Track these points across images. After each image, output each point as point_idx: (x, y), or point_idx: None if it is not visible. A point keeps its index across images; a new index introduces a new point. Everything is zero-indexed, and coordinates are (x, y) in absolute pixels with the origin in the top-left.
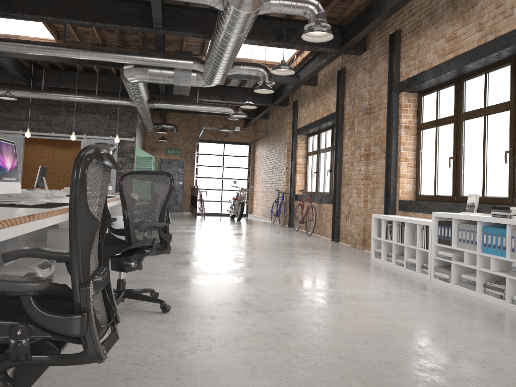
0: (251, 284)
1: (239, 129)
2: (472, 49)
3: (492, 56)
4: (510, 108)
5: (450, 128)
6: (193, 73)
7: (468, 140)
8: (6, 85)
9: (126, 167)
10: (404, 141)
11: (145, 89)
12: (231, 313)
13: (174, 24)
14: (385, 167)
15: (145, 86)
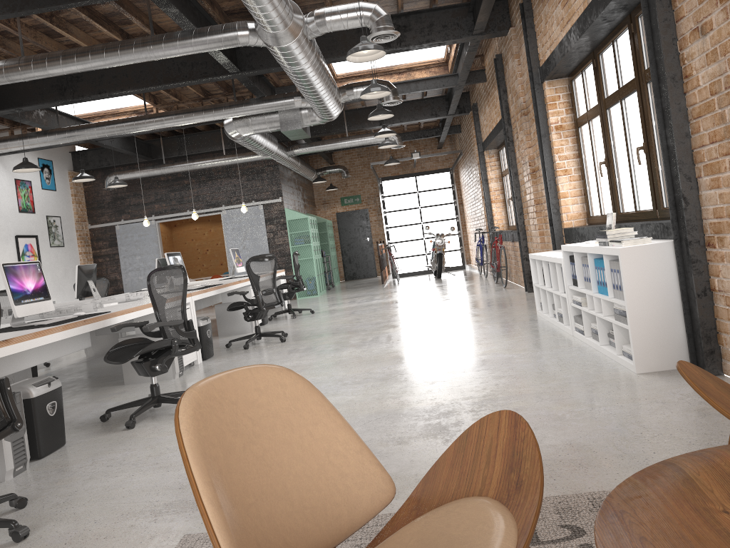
0: (329, 370)
1: (418, 156)
2: (580, 16)
3: (598, 22)
4: (636, 87)
5: (598, 121)
6: (304, 110)
7: (614, 136)
8: (127, 166)
9: (279, 236)
10: (559, 147)
11: (264, 139)
12: None
13: (254, 62)
14: (544, 186)
15: (262, 137)
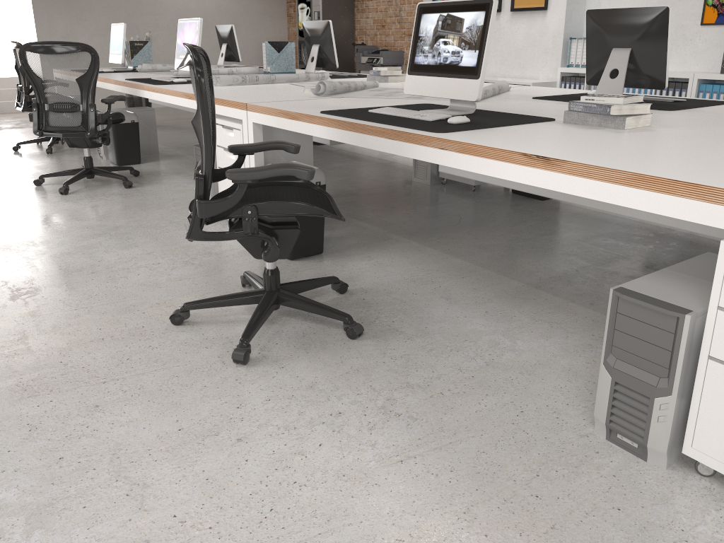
0: None
1: None
2: None
3: None
4: None
5: None
6: None
7: None
8: None
9: None
10: None
11: None
12: None
13: None
14: None
15: None
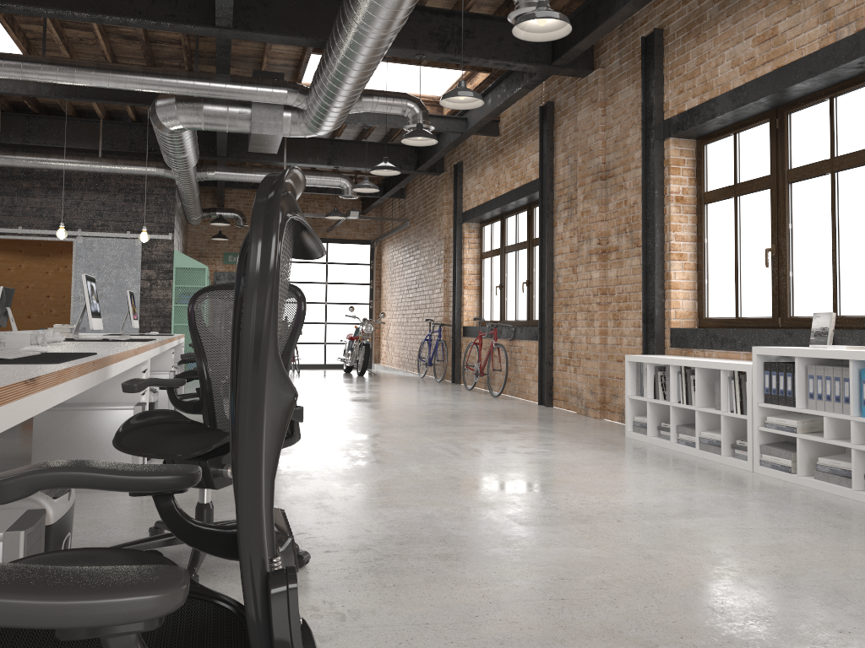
0: (441, 496)
1: (356, 216)
2: (811, 54)
3: (850, 65)
4: None
5: (763, 198)
6: (286, 112)
7: (801, 217)
8: None
9: (158, 287)
10: (677, 224)
11: (194, 144)
12: (431, 560)
13: (253, 21)
14: (642, 270)
15: (194, 139)
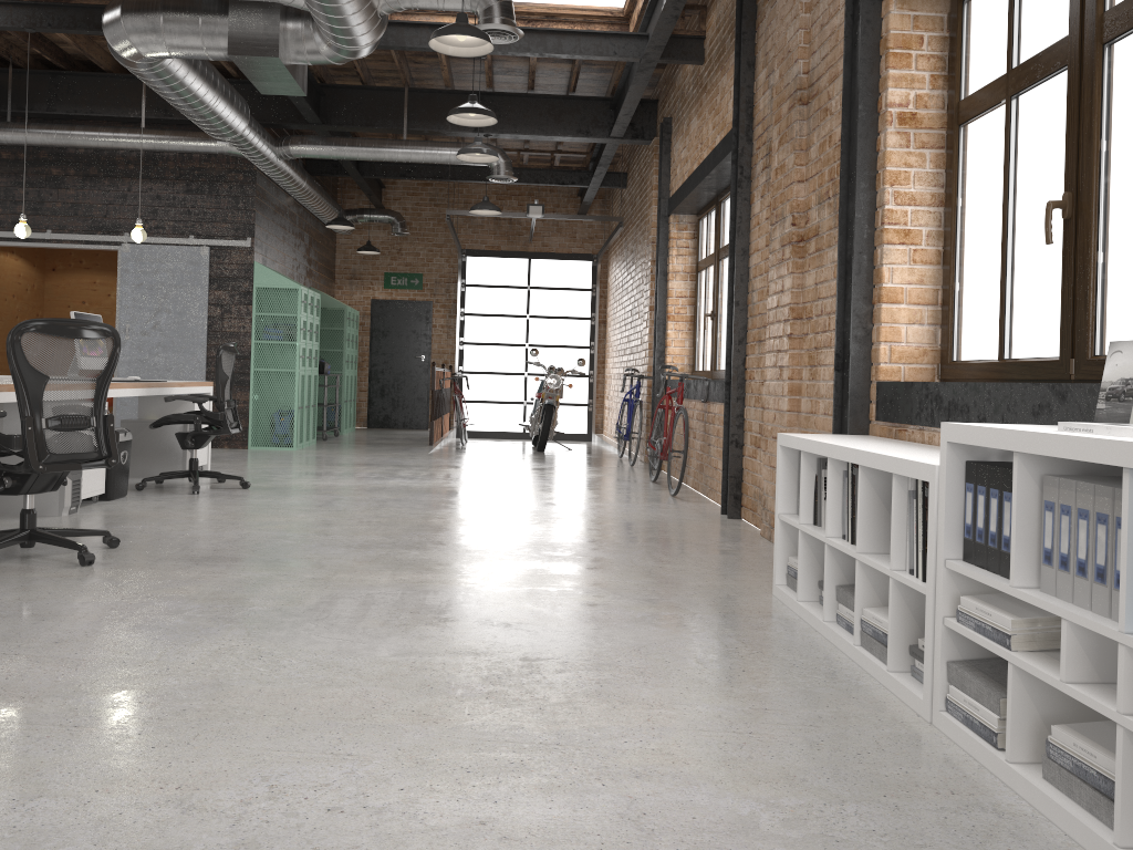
0: (68, 746)
1: (539, 214)
2: None
3: None
4: None
5: (1055, 90)
6: (294, 20)
7: (1126, 121)
8: None
9: (233, 316)
10: (900, 170)
11: (211, 91)
12: None
13: None
14: (837, 268)
15: (205, 83)
